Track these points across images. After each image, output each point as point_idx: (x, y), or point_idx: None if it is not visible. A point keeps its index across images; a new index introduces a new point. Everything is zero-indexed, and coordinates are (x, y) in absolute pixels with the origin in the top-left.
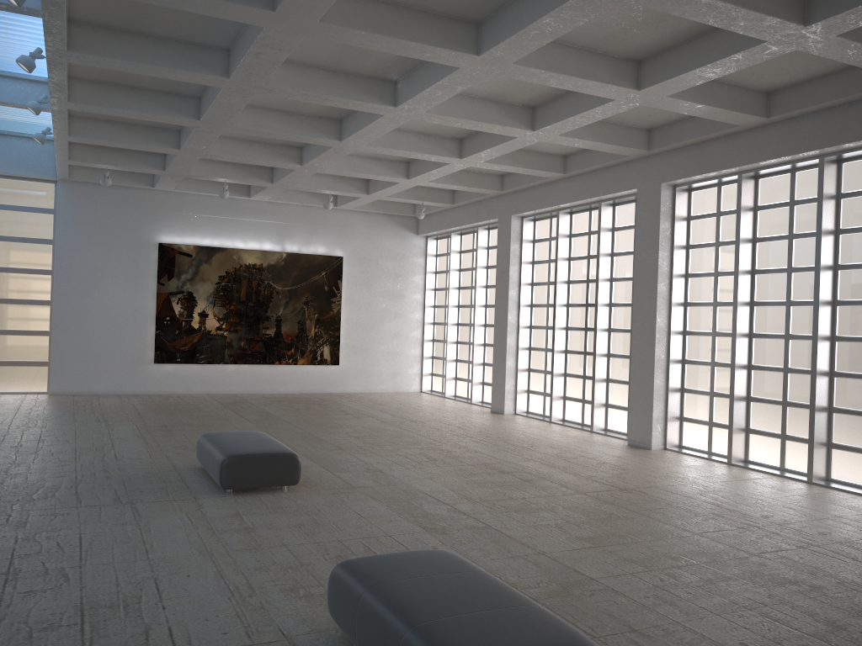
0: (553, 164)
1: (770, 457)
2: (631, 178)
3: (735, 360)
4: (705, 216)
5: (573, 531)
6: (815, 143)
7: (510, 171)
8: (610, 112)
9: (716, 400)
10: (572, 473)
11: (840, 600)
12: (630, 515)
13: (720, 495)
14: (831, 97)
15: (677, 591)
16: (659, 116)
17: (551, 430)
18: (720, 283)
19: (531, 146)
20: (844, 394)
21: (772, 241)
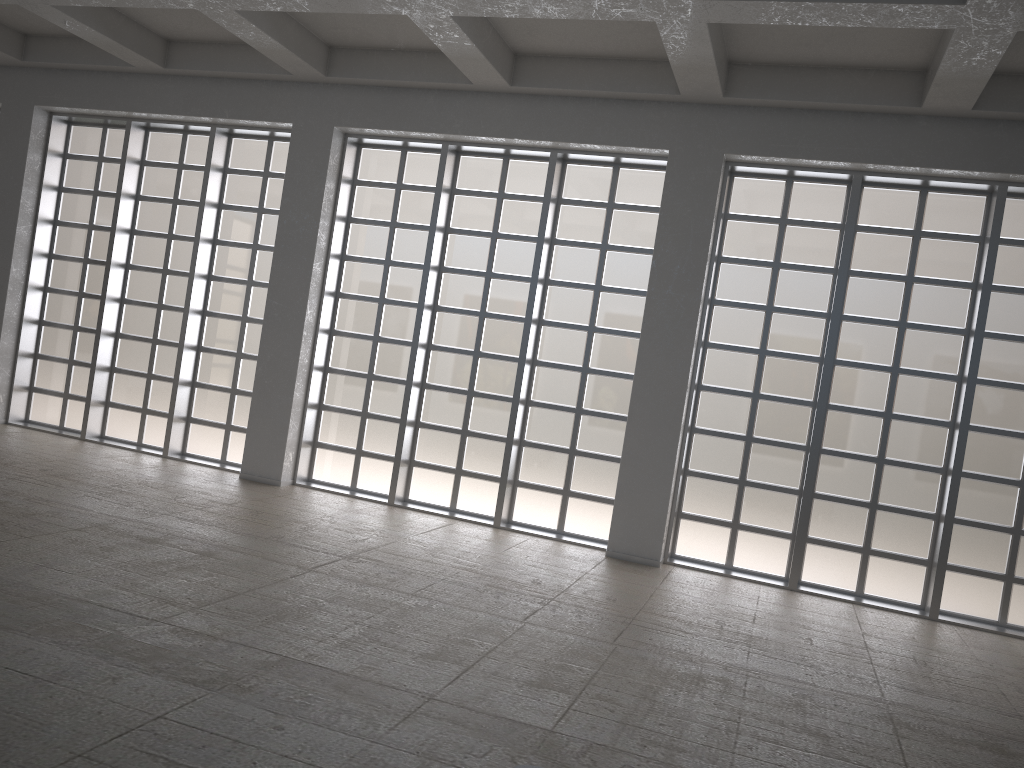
0: (152, 48)
1: (438, 495)
2: (284, 107)
3: (413, 376)
4: (379, 185)
5: (402, 644)
6: (559, 133)
7: (82, 35)
8: (355, 7)
9: (370, 423)
10: (245, 533)
11: (763, 695)
12: (418, 602)
13: (454, 555)
14: (594, 86)
15: (650, 725)
16: (364, 35)
17: (105, 454)
18: (391, 275)
19: (131, 8)
20: (539, 427)
21: (469, 236)
